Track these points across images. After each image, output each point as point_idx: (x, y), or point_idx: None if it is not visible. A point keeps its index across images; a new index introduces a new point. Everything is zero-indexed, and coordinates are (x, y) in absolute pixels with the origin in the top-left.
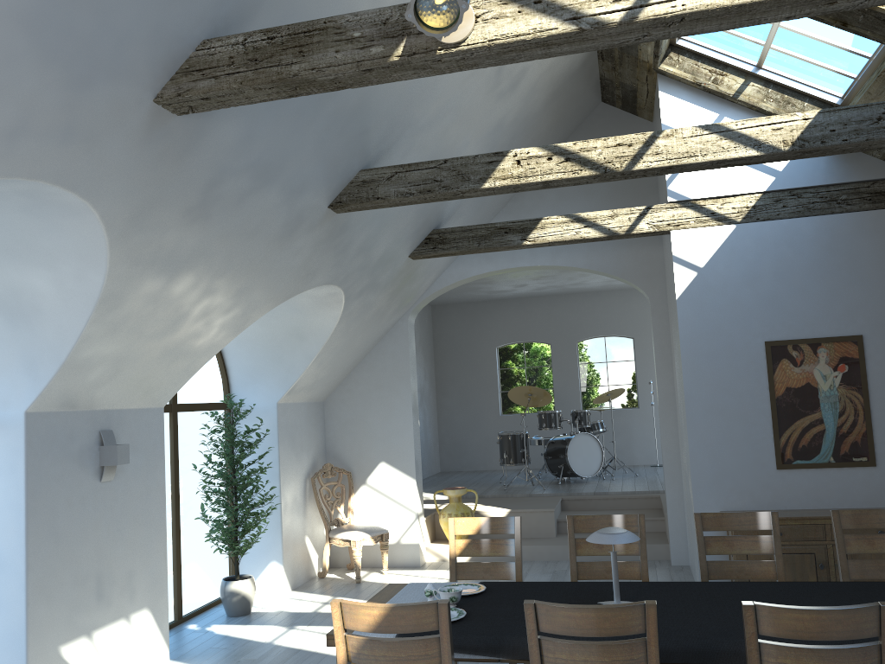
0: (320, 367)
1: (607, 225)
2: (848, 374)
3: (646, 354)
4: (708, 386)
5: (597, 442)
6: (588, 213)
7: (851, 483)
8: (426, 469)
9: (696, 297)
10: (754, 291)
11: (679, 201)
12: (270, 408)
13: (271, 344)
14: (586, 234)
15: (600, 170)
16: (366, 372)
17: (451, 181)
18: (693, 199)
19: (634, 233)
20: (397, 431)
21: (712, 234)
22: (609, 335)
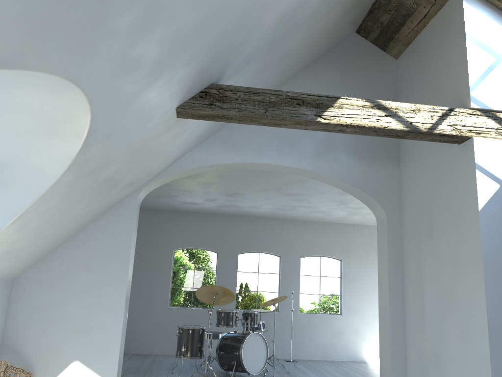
0: (21, 232)
1: (409, 118)
2: None
3: (288, 270)
4: None
5: (264, 341)
6: (390, 102)
7: None
8: None
9: (498, 211)
10: None
11: (480, 109)
12: None
13: None
14: (387, 124)
15: None
16: (76, 249)
17: None
18: (494, 110)
19: (436, 132)
20: (102, 325)
21: None
22: (263, 252)
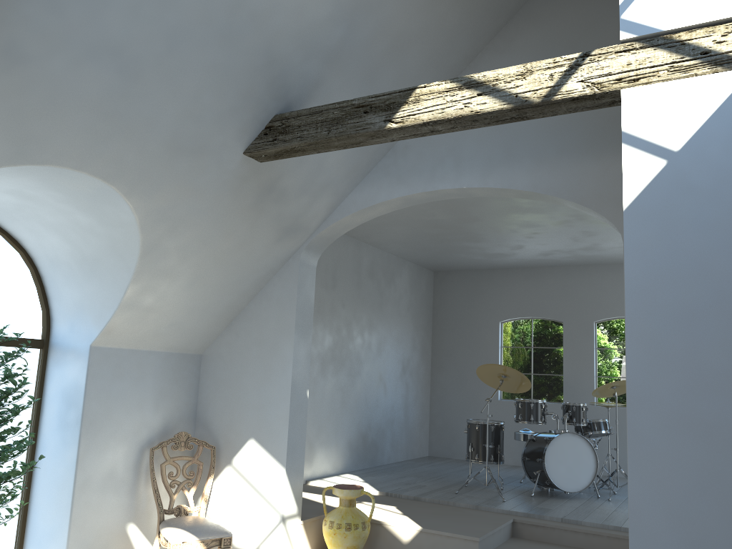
0: (153, 305)
1: (513, 89)
2: None
3: None
4: (676, 375)
5: (590, 447)
6: (485, 73)
7: None
8: (402, 452)
9: (661, 206)
10: None
11: (642, 37)
12: (83, 351)
13: (83, 268)
14: (479, 106)
15: None
16: (248, 321)
17: None
18: (668, 31)
19: (558, 98)
20: (272, 401)
21: (701, 90)
22: None
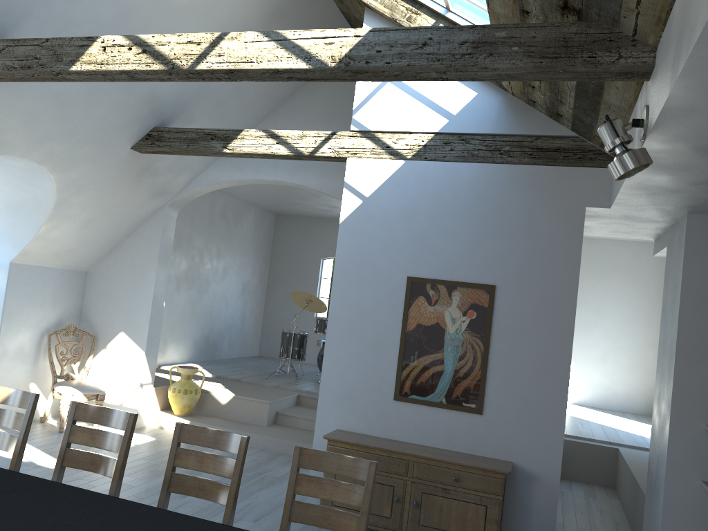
0: (58, 238)
1: (295, 144)
2: (475, 321)
3: None
4: (350, 309)
5: None
6: (281, 131)
7: (457, 427)
8: (237, 351)
9: (356, 224)
10: (408, 227)
11: (361, 131)
12: (4, 265)
13: (8, 209)
14: (276, 150)
15: (168, 66)
16: (124, 251)
17: (47, 60)
18: (373, 131)
19: (317, 155)
20: (138, 308)
21: (382, 167)
22: None
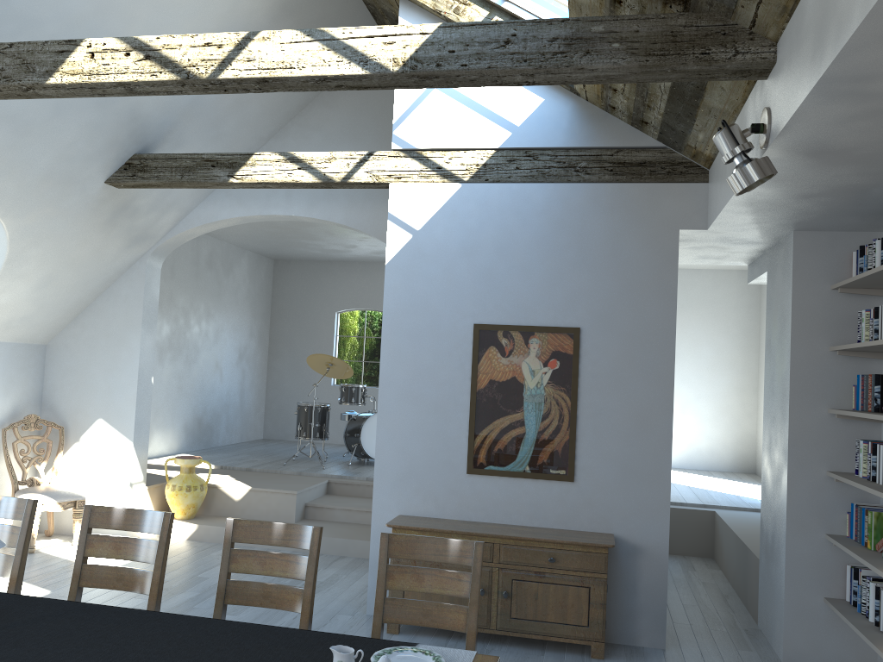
0: (9, 303)
1: (323, 169)
2: (558, 372)
3: None
4: (406, 368)
5: None
6: (304, 153)
7: (545, 499)
8: (237, 434)
9: (407, 264)
10: (470, 264)
11: (405, 149)
12: None
13: None
14: (299, 178)
15: (181, 75)
16: (95, 316)
17: (14, 72)
18: (420, 149)
19: (351, 181)
20: (120, 387)
21: (434, 192)
22: None
